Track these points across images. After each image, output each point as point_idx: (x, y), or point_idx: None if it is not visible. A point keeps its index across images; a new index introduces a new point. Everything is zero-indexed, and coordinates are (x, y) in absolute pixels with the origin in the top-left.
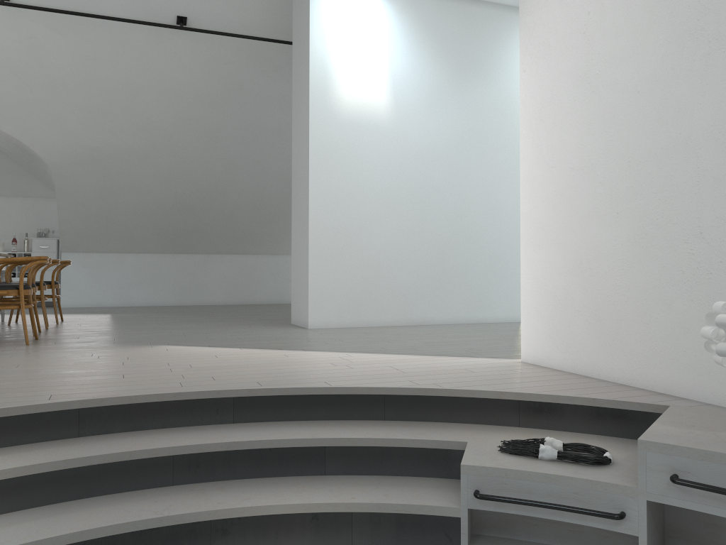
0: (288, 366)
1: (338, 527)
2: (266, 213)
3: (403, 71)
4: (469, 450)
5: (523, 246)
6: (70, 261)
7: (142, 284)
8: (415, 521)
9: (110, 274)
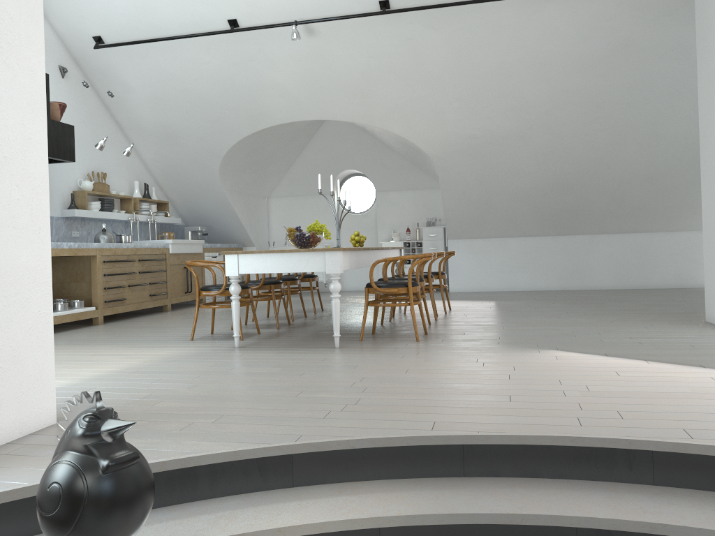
0: None
1: None
2: (661, 184)
3: None
4: None
5: None
6: (454, 252)
7: (524, 268)
8: None
9: (493, 259)
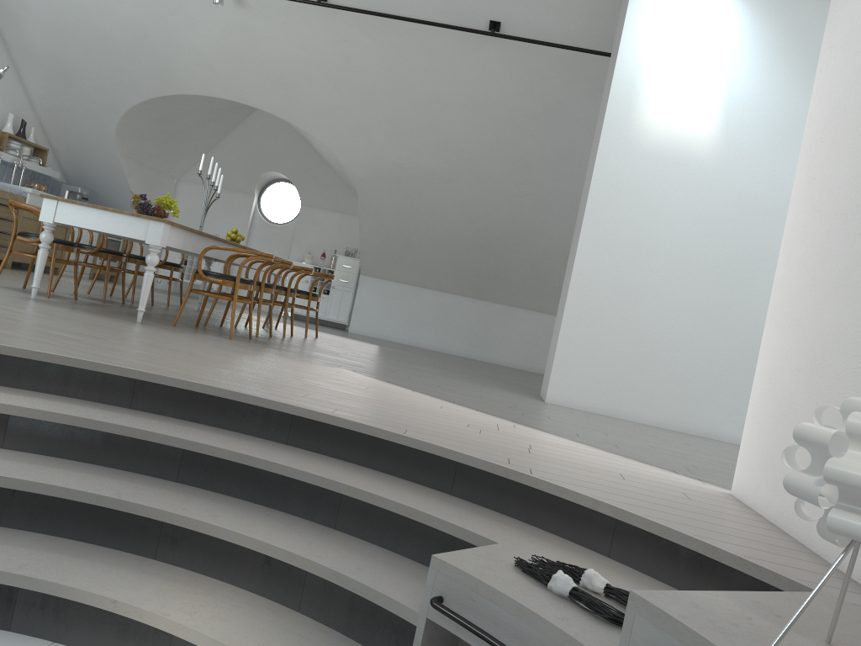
0: (412, 412)
1: (289, 584)
2: None
3: (746, 93)
4: (477, 550)
5: (767, 327)
6: (332, 275)
7: (433, 325)
8: (368, 610)
9: (403, 308)
